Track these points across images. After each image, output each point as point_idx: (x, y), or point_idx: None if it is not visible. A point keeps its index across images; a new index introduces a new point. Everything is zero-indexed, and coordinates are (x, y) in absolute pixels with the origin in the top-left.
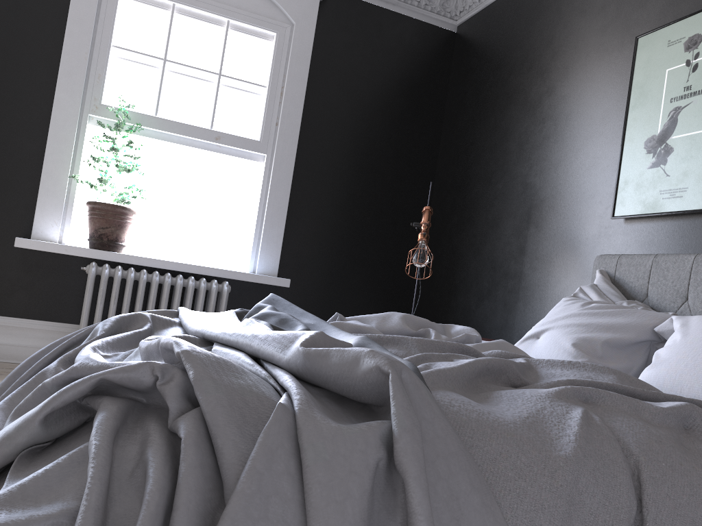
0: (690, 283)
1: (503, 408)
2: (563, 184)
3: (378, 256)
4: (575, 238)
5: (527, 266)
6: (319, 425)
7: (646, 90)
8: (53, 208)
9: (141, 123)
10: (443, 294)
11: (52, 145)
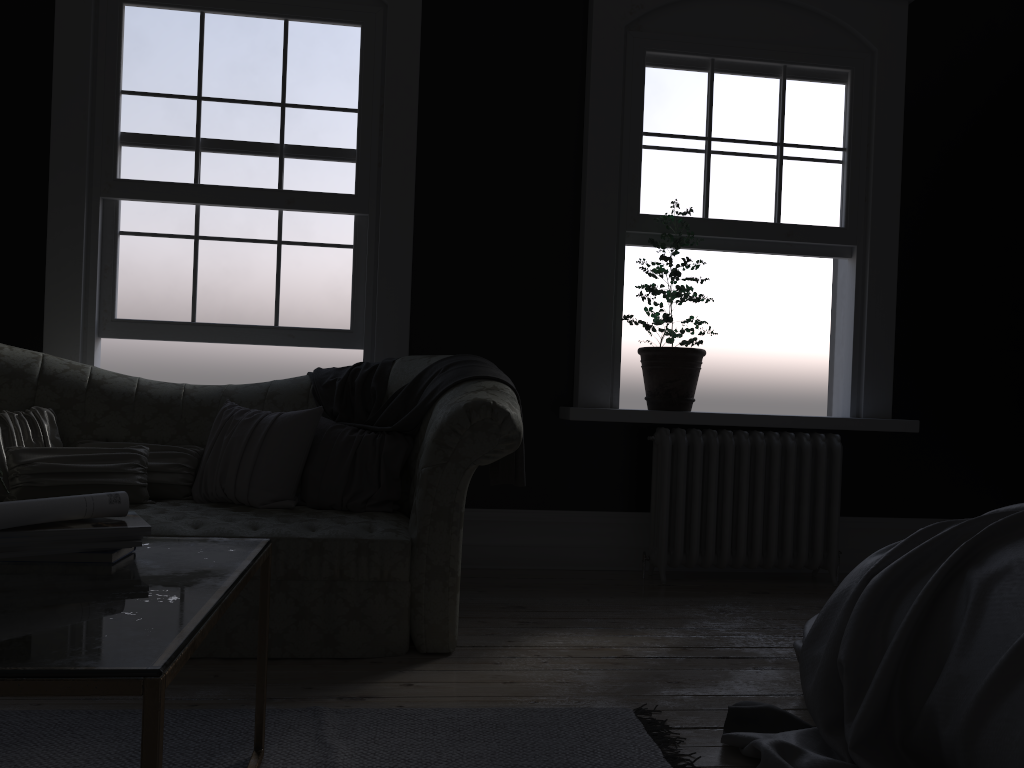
0: None
1: None
2: None
3: None
4: None
5: None
6: None
7: None
8: (599, 363)
9: (690, 231)
10: None
11: (589, 280)
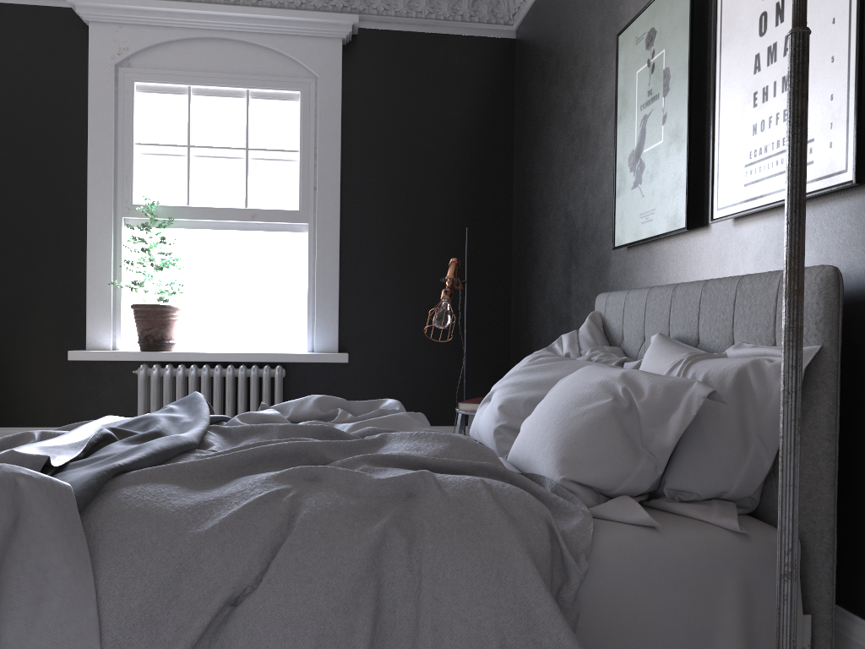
0: (645, 321)
1: (207, 494)
2: (589, 211)
3: (456, 312)
4: (599, 273)
5: (572, 309)
6: None
7: (626, 97)
8: (102, 316)
9: (174, 216)
10: (525, 347)
11: (92, 255)
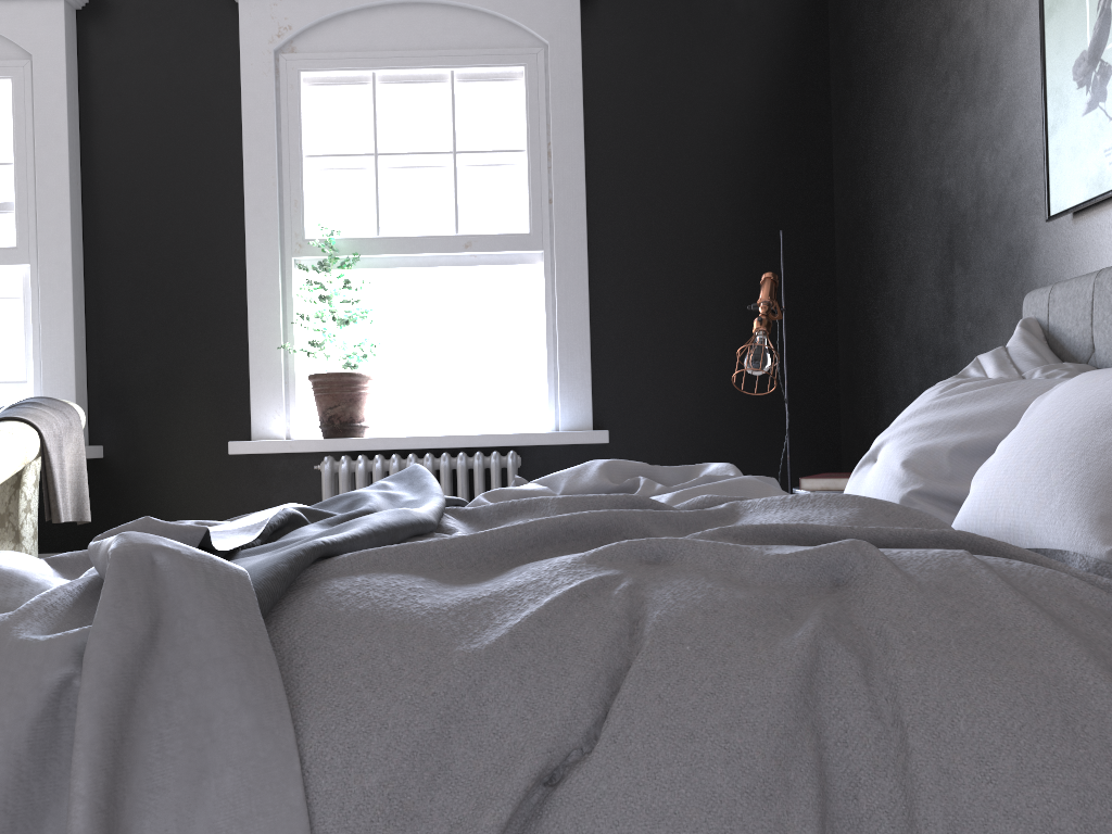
0: None
1: (475, 588)
2: (985, 179)
3: None
4: (1012, 268)
5: (960, 335)
6: (7, 639)
7: None
8: (270, 394)
9: (360, 252)
10: (868, 409)
11: (254, 311)
